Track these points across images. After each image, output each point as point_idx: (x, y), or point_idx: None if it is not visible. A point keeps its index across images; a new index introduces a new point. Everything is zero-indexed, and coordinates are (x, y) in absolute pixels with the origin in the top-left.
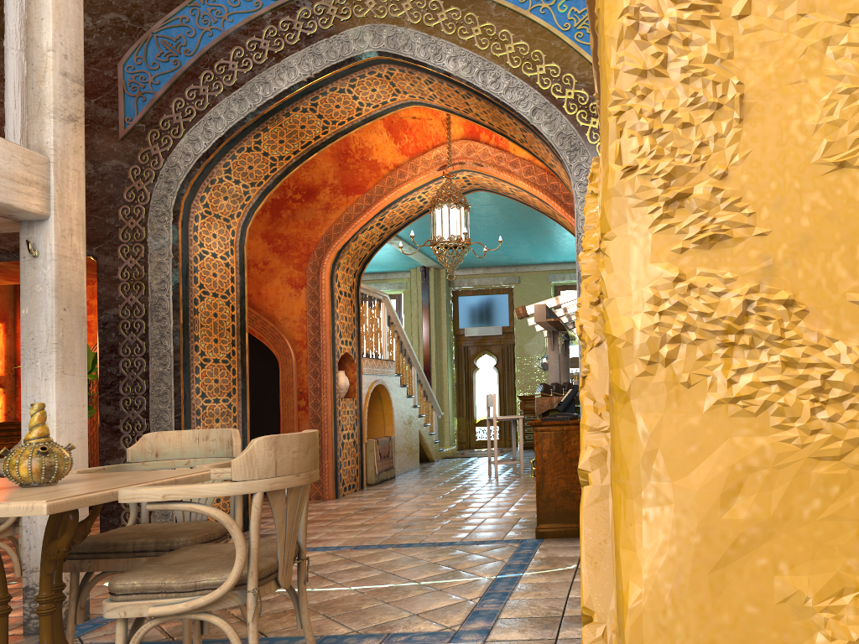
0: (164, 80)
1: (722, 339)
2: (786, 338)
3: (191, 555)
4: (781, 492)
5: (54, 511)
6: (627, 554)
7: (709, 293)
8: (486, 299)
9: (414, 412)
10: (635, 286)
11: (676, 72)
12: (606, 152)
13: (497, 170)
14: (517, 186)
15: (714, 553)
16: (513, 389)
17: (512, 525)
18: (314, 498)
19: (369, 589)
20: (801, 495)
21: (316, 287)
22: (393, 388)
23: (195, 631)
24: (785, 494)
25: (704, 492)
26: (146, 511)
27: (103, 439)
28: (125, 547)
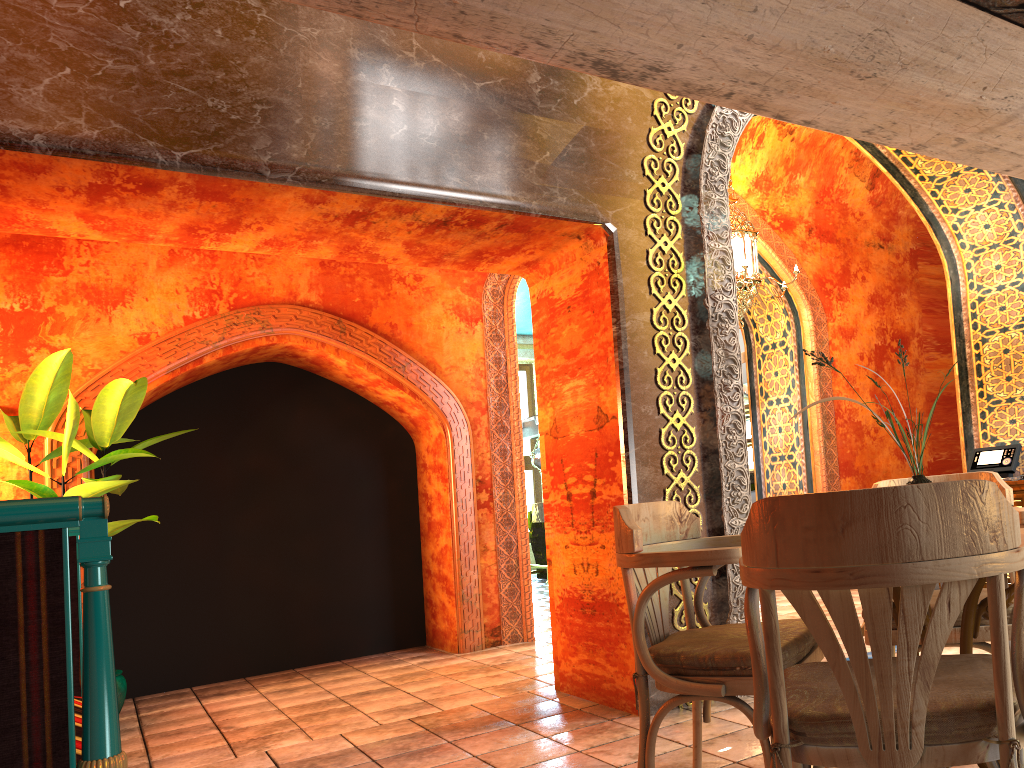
0: None
1: None
2: None
3: None
4: None
5: None
6: None
7: None
8: None
9: None
10: None
11: None
12: None
13: None
14: None
15: None
16: None
17: None
18: (508, 641)
19: None
20: None
21: (500, 323)
22: None
23: None
24: None
25: None
26: None
27: None
28: None
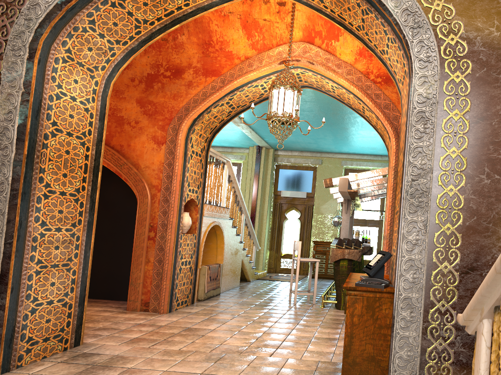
0: None
1: None
2: None
3: None
4: None
5: None
6: None
7: None
8: (298, 173)
9: (240, 246)
10: None
11: None
12: None
13: (324, 69)
14: (338, 83)
15: None
16: (309, 235)
17: (313, 372)
18: (151, 310)
19: None
20: None
21: (173, 145)
22: (226, 228)
23: None
24: None
25: None
26: None
27: None
28: None
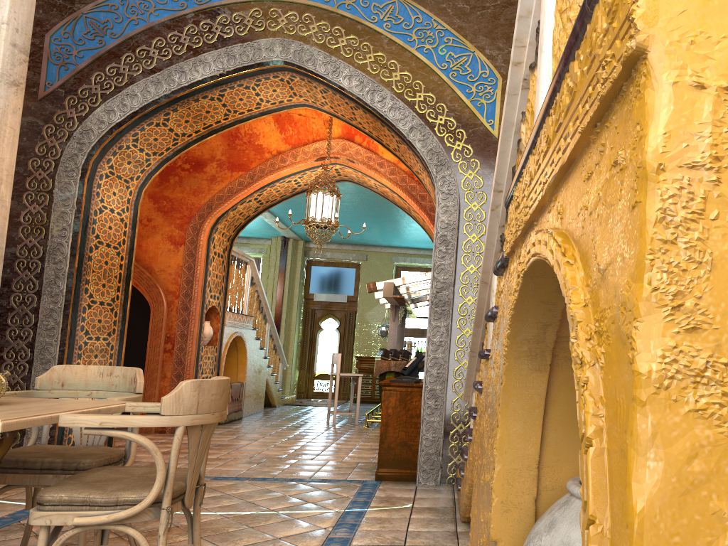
0: (88, 55)
1: (694, 379)
2: (724, 381)
3: (105, 475)
4: (715, 458)
5: (6, 430)
6: (636, 485)
7: (689, 355)
8: (336, 271)
9: (264, 362)
10: (652, 348)
11: (681, 243)
12: (641, 276)
13: (366, 167)
14: (381, 183)
15: (681, 487)
16: (351, 350)
17: (353, 467)
18: (169, 432)
19: (233, 515)
20: (725, 461)
21: (194, 246)
22: (249, 340)
23: (96, 542)
24: (717, 459)
25: (679, 456)
26: (46, 434)
27: None
28: (34, 465)
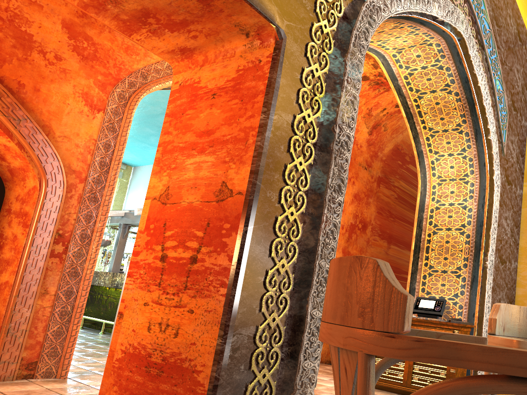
0: None
1: None
2: None
3: None
4: None
5: None
6: None
7: None
8: None
9: None
10: None
11: None
12: None
13: None
14: None
15: None
16: None
17: None
18: (41, 376)
19: None
20: None
21: (118, 119)
22: None
23: None
24: None
25: None
26: None
27: (242, 295)
28: None
